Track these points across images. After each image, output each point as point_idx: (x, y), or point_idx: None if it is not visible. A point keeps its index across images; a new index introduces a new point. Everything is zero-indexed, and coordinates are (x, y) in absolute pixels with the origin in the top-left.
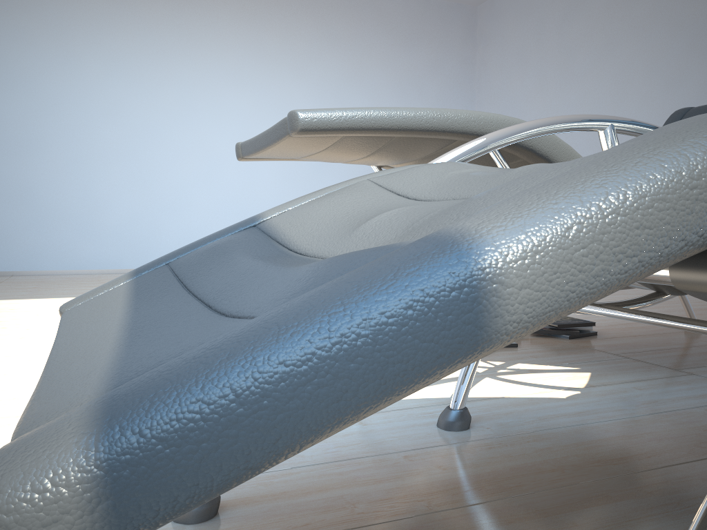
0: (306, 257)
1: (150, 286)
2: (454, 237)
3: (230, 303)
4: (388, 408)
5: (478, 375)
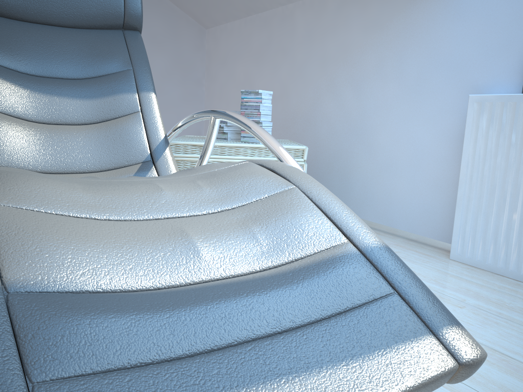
0: (201, 285)
1: (135, 391)
2: (383, 245)
3: (313, 314)
4: None
5: None
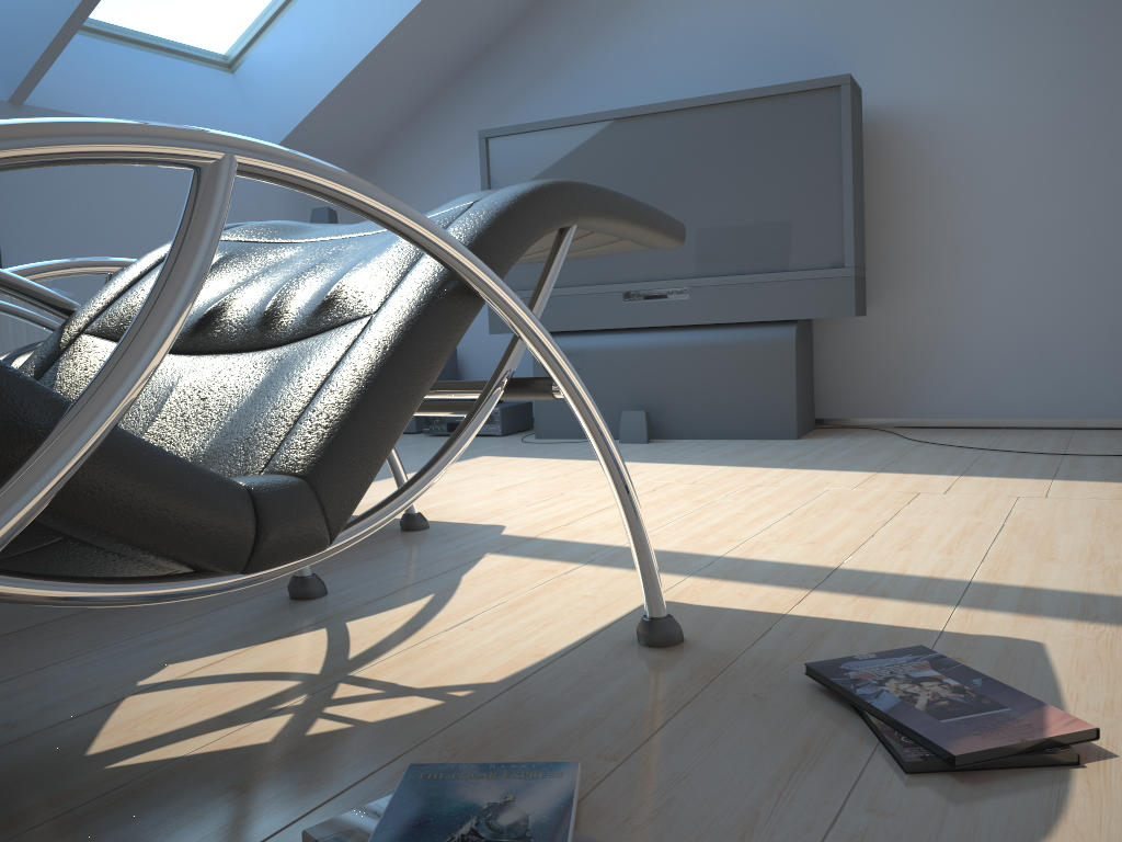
0: None
1: None
2: None
3: None
4: (403, 593)
5: (337, 673)
